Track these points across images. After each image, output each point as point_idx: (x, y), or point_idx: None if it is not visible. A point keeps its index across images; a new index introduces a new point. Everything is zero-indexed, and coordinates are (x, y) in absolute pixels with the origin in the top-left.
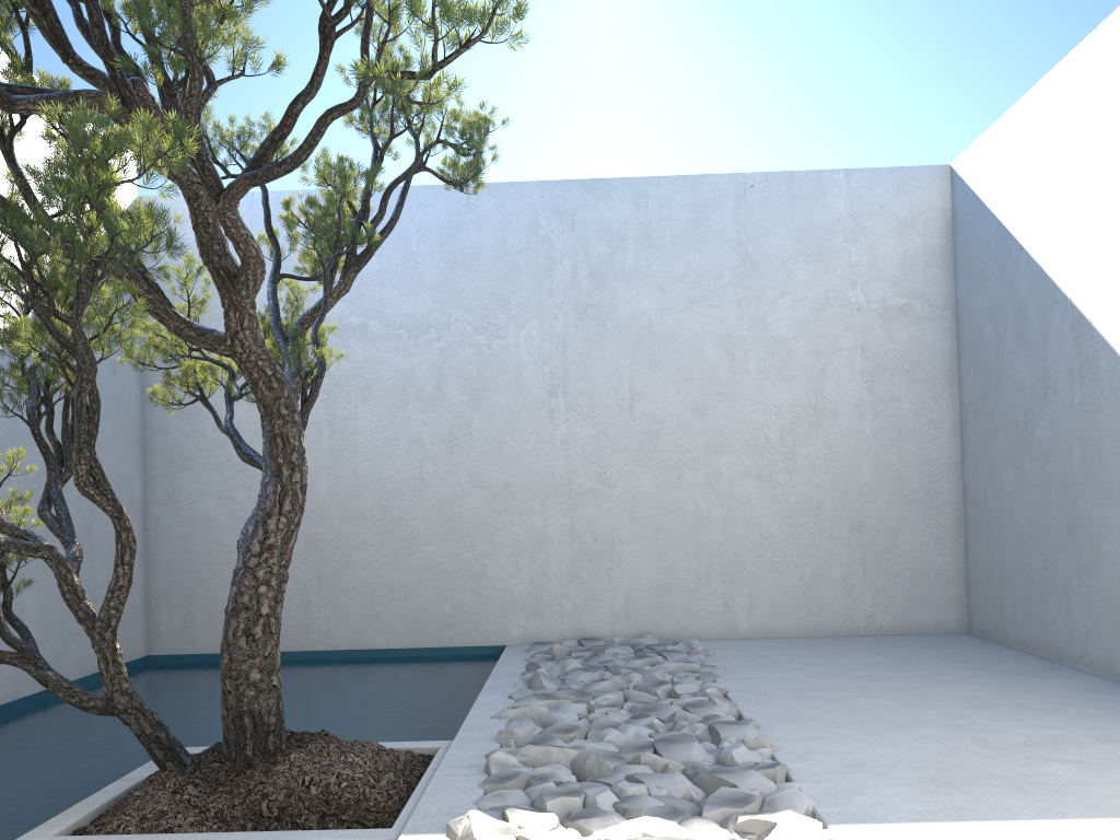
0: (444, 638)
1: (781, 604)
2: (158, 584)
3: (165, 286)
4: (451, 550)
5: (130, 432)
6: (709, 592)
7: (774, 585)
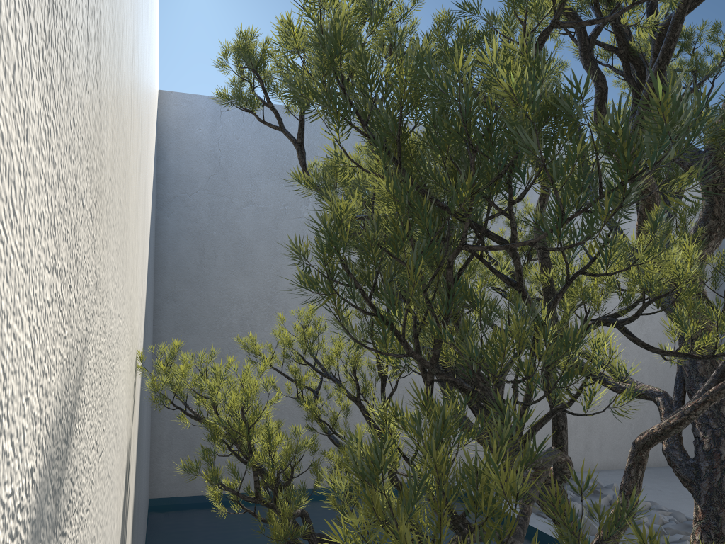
0: (398, 476)
1: (618, 446)
2: (161, 434)
3: (180, 171)
4: (406, 406)
5: (153, 299)
6: (576, 438)
7: (614, 433)
